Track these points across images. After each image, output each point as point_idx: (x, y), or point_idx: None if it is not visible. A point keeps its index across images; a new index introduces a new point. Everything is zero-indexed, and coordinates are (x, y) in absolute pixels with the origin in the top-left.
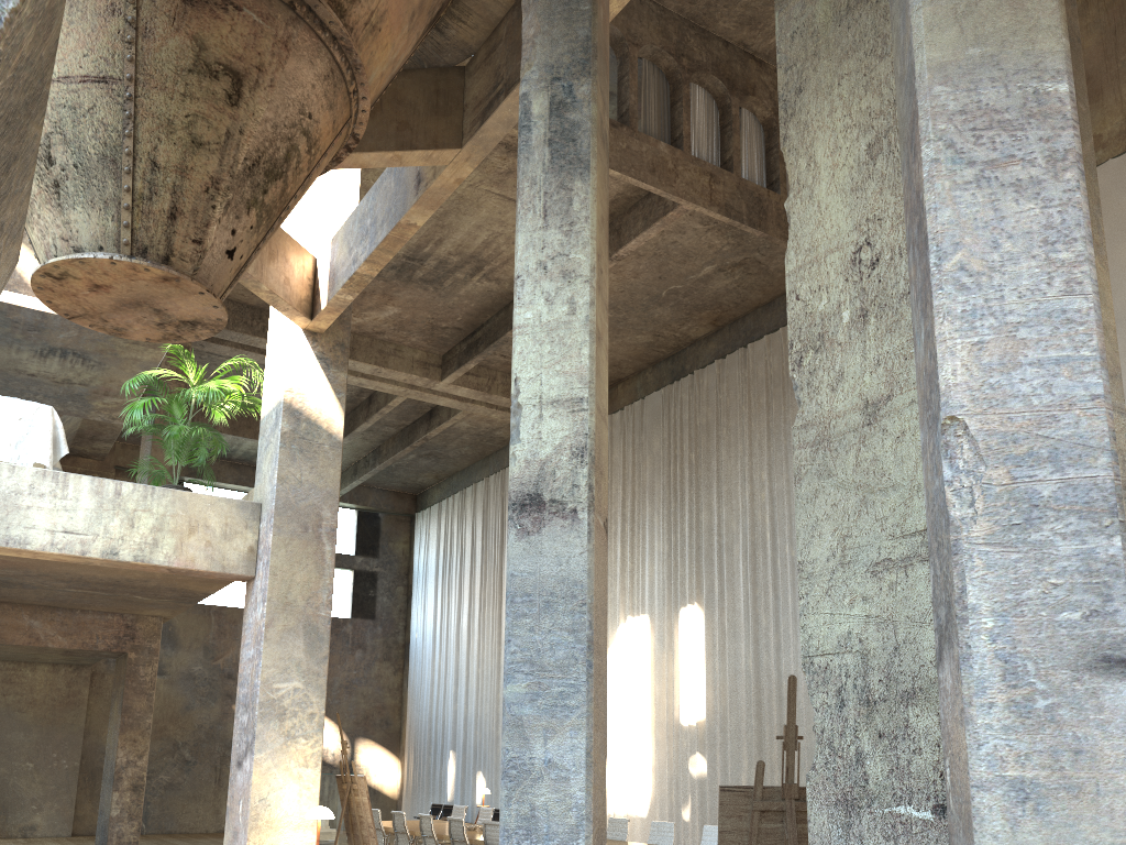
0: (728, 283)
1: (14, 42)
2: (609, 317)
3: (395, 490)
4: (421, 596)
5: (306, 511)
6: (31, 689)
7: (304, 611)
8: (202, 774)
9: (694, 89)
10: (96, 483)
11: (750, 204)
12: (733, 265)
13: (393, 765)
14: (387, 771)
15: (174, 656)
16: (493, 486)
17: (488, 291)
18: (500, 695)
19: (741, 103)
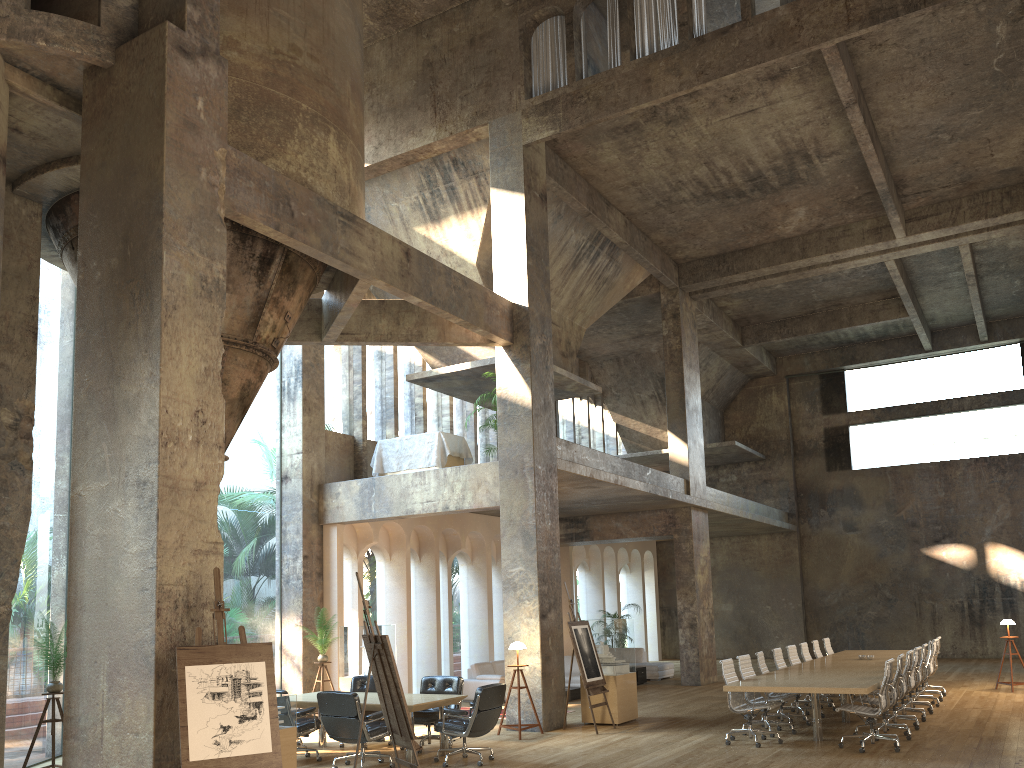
0: None
1: None
2: (982, 113)
3: None
4: None
5: (515, 461)
6: (759, 553)
7: (520, 523)
8: (903, 609)
9: None
10: (435, 472)
11: None
12: (1022, 9)
13: None
14: None
15: (861, 514)
16: None
17: (841, 162)
18: None
19: None
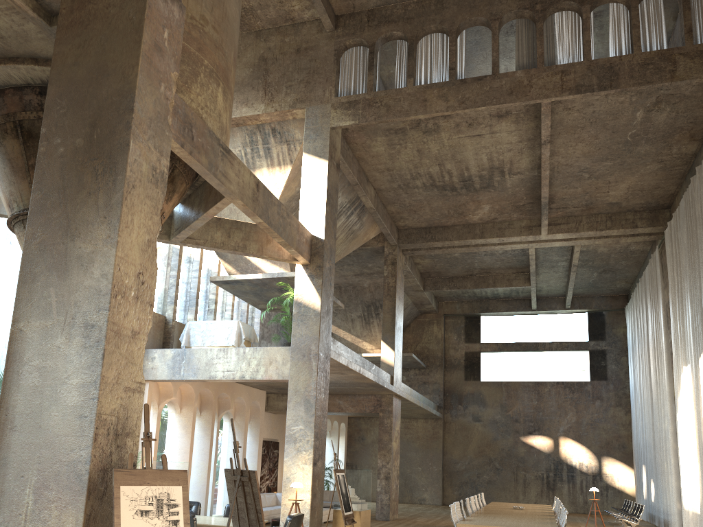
0: (667, 114)
1: None
2: (611, 164)
3: (610, 295)
4: (629, 362)
5: (304, 348)
6: (416, 431)
7: (304, 393)
8: (506, 476)
9: (561, 15)
10: (236, 350)
11: (601, 74)
12: (655, 104)
13: (630, 474)
14: (627, 478)
15: (484, 411)
16: (642, 283)
17: (521, 179)
18: (654, 427)
19: (601, 3)
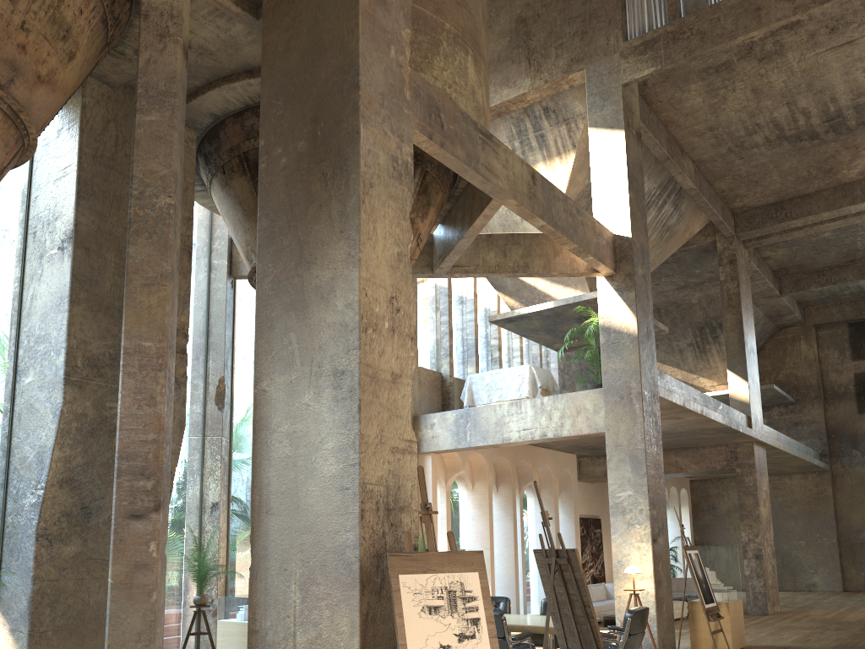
0: None
1: (66, 430)
2: None
3: None
4: None
5: (621, 387)
6: (791, 491)
7: (628, 448)
8: None
9: None
10: (532, 401)
11: None
12: None
13: None
14: None
15: None
16: None
17: None
18: None
19: None
